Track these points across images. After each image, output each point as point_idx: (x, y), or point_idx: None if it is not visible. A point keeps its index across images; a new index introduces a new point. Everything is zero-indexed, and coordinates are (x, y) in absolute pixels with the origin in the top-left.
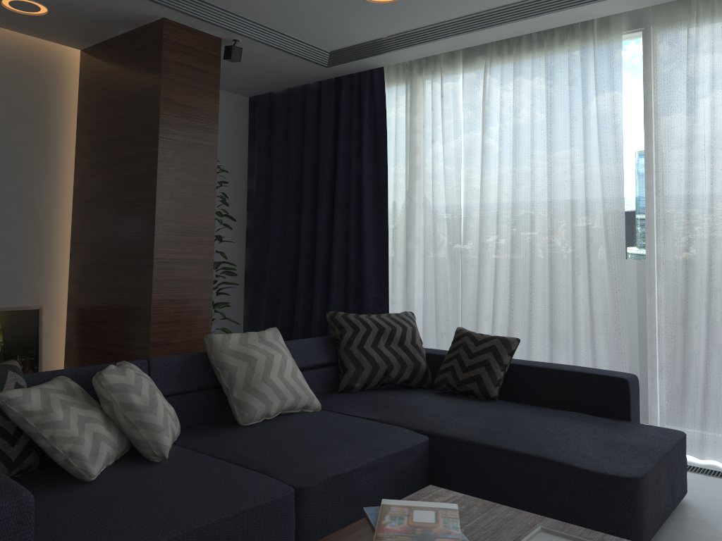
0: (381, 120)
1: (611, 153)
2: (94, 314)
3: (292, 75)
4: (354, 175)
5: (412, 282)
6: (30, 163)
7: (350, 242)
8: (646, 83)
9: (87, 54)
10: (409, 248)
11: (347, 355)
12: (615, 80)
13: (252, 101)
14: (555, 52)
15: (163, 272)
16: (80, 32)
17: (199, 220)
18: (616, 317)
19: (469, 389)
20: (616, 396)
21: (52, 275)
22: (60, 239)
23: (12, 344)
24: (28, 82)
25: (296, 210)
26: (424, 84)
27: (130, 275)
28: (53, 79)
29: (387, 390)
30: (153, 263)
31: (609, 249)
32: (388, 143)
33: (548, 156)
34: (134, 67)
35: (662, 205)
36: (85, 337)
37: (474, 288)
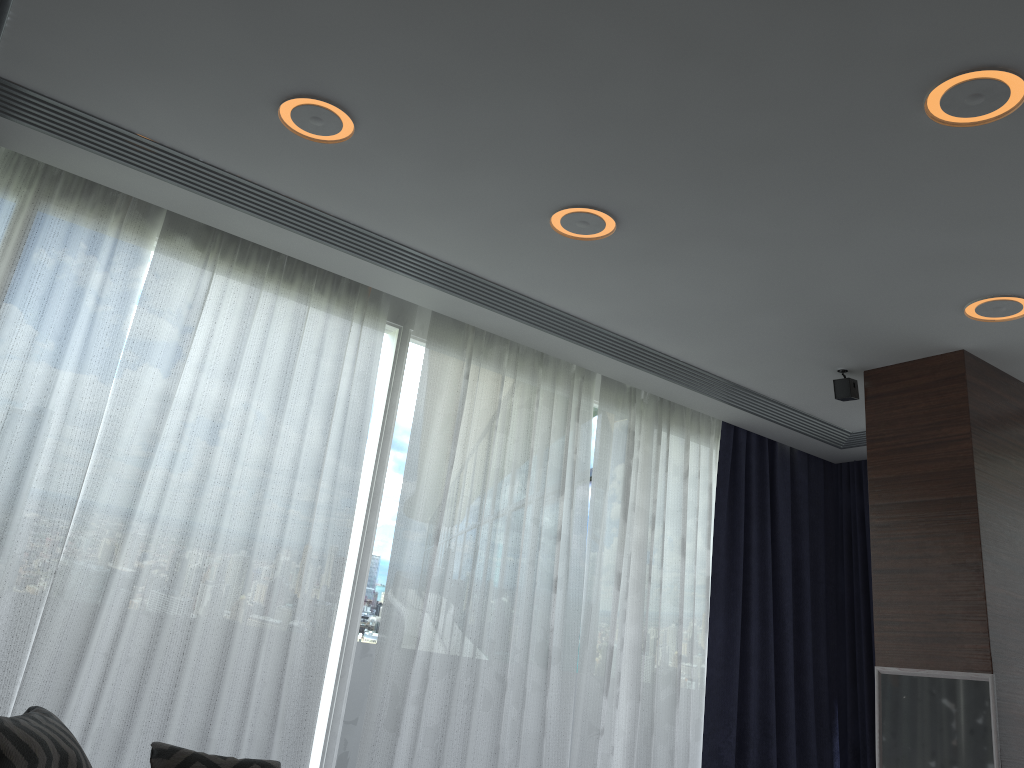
0: None
1: (345, 469)
2: None
3: None
4: None
5: None
6: None
7: None
8: (392, 393)
9: None
10: None
11: None
12: (373, 376)
13: None
14: (311, 300)
15: None
16: None
17: None
18: (303, 715)
19: None
20: None
21: None
22: None
23: None
24: None
25: None
26: (74, 226)
27: None
28: None
29: None
30: None
31: (317, 607)
32: None
33: (270, 445)
34: None
35: (398, 559)
36: None
37: (55, 650)
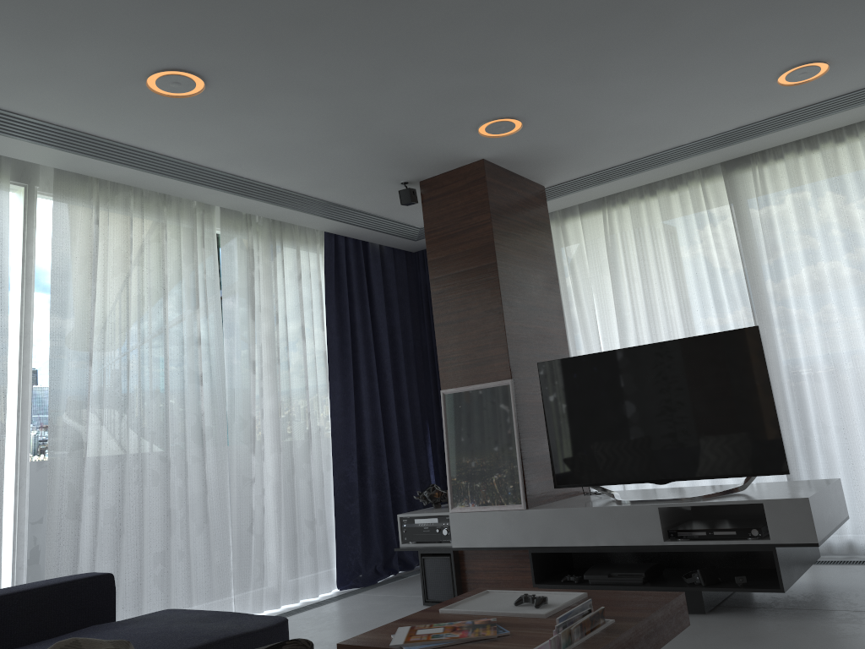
0: None
1: None
2: None
3: None
4: None
5: None
6: None
7: None
8: (27, 245)
9: None
10: None
11: None
12: (5, 232)
13: None
14: None
15: None
16: None
17: None
18: None
19: None
20: (103, 597)
21: None
22: None
23: None
24: None
25: None
26: None
27: None
28: None
29: None
30: None
31: None
32: None
33: None
34: None
35: (57, 383)
36: None
37: None
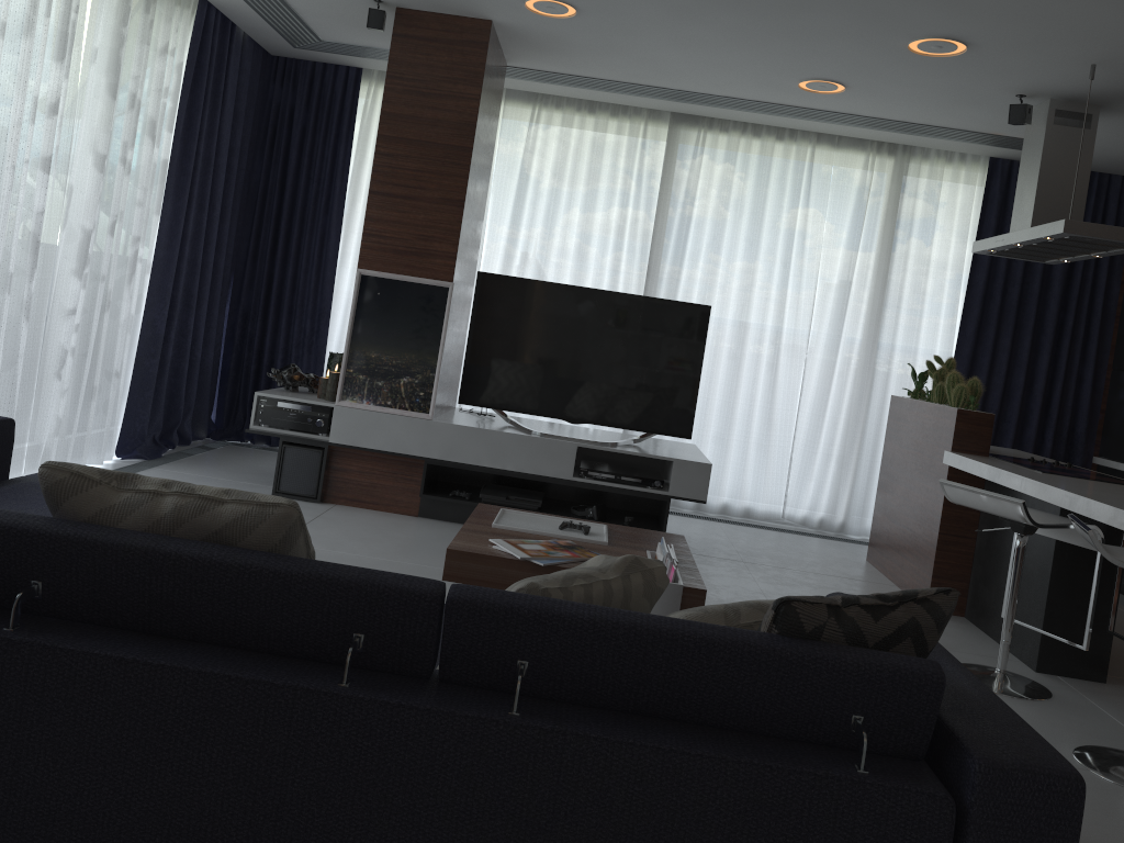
0: None
1: None
2: None
3: None
4: None
5: None
6: None
7: None
8: None
9: None
10: None
11: None
12: None
13: None
14: None
15: None
16: None
17: None
18: None
19: None
20: (4, 448)
21: None
22: None
23: None
24: None
25: None
26: None
27: None
28: None
29: None
30: None
31: None
32: None
33: None
34: None
35: None
36: None
37: None
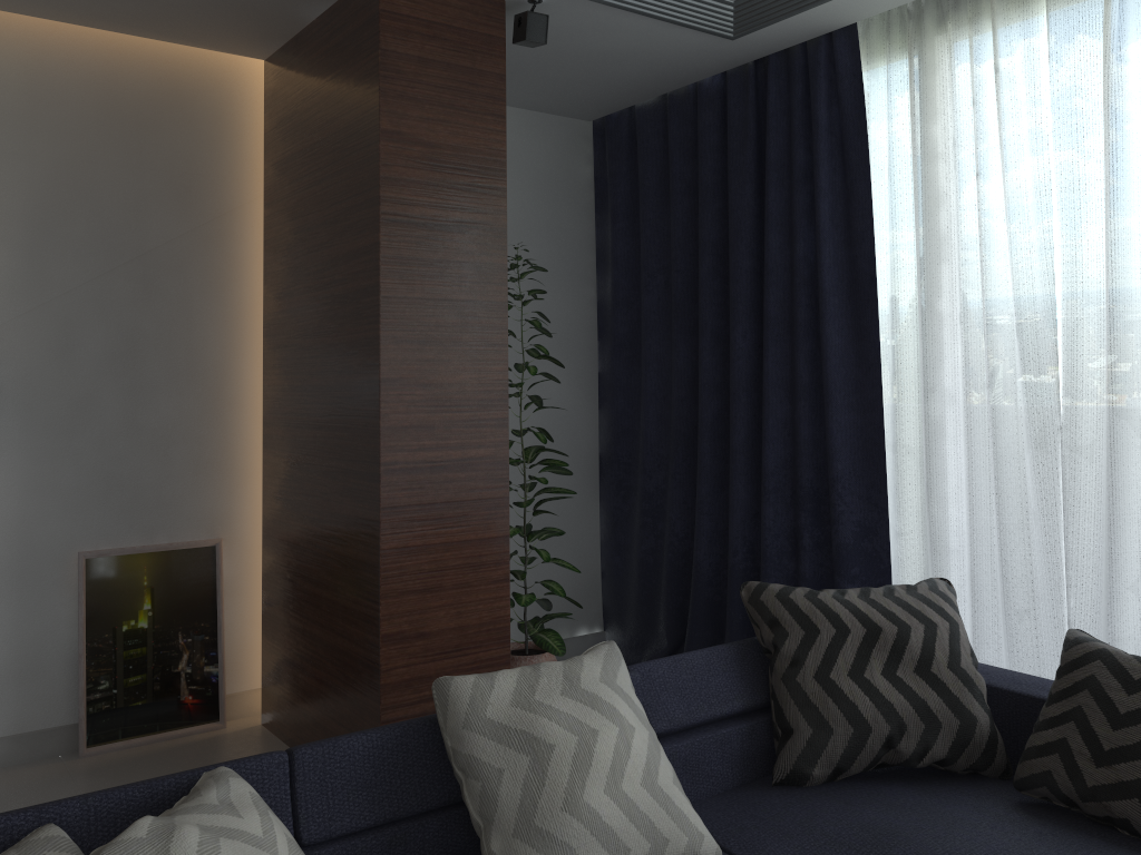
0: (856, 139)
1: None
2: (298, 562)
3: (664, 65)
4: (801, 260)
5: (942, 491)
6: (186, 278)
7: (798, 403)
8: None
9: (272, 66)
10: (931, 416)
11: (790, 694)
12: None
13: (599, 129)
14: None
15: (403, 491)
16: (245, 22)
17: (475, 378)
18: None
19: (1119, 817)
20: None
21: (237, 482)
22: (249, 415)
23: (168, 613)
24: (175, 128)
25: (688, 336)
26: (953, 48)
27: (346, 494)
28: (222, 121)
29: (893, 785)
30: (379, 474)
31: None
32: (873, 188)
33: None
34: (338, 79)
35: None
36: (287, 604)
37: (1097, 512)
